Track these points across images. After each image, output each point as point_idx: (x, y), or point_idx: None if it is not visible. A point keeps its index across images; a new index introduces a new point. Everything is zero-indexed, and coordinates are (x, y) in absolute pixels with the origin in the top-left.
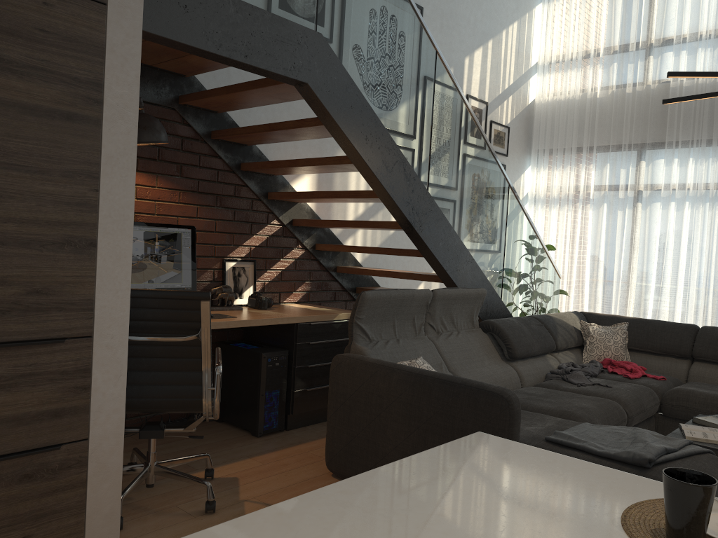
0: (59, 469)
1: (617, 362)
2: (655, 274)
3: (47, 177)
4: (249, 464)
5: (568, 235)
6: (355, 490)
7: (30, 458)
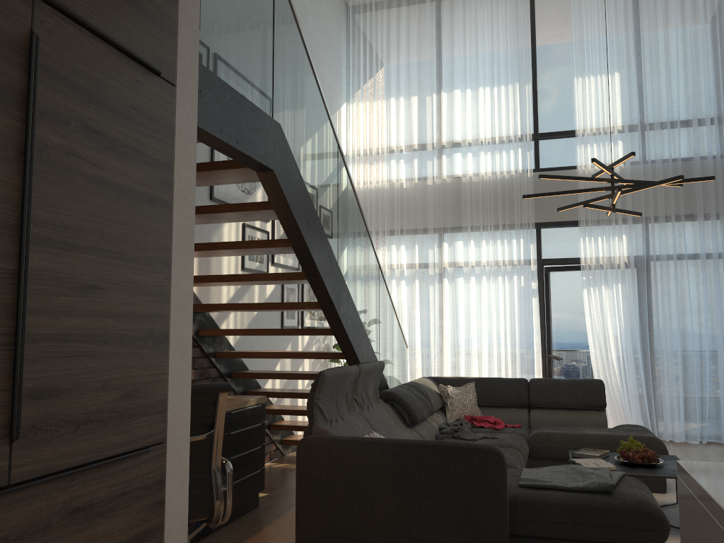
0: None
1: (479, 417)
2: (465, 339)
3: (136, 265)
4: None
5: None
6: None
7: None
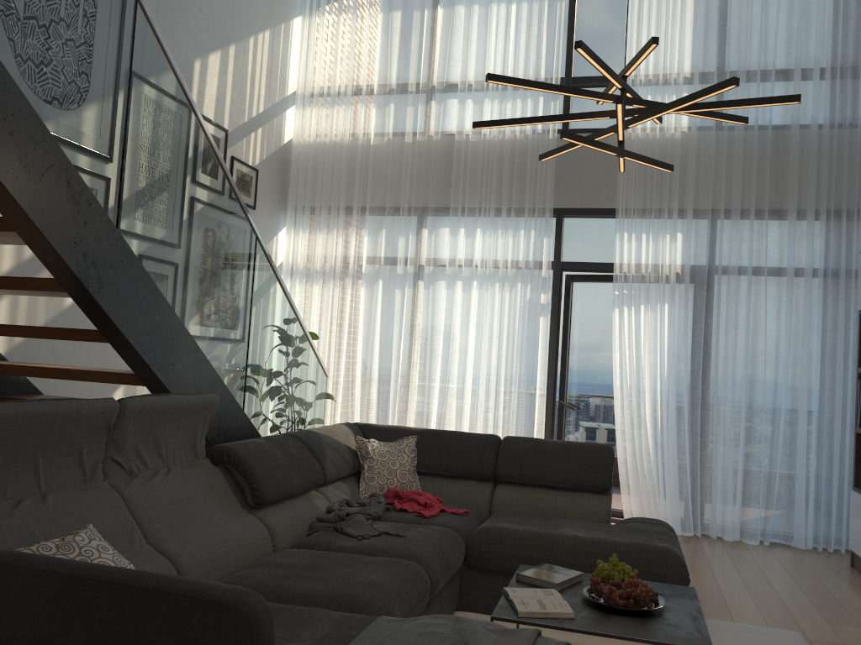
0: None
1: (406, 494)
2: (441, 370)
3: None
4: None
5: (335, 320)
6: None
7: None
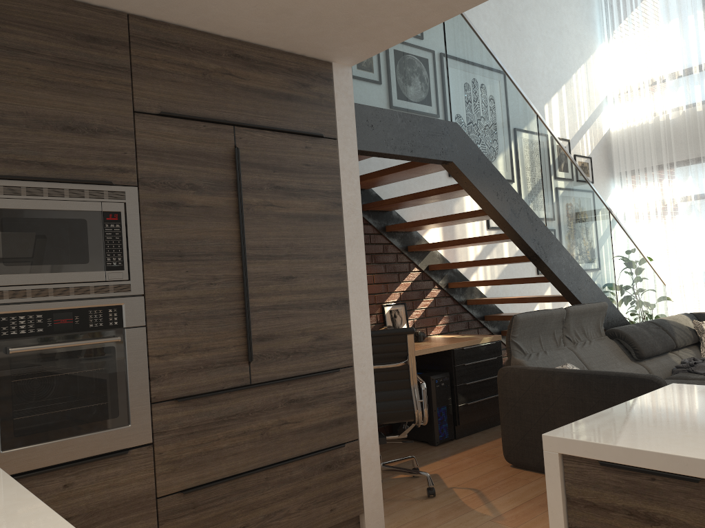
0: (345, 461)
1: None
2: None
3: (318, 260)
4: (440, 464)
5: (662, 246)
6: (625, 408)
7: (329, 453)
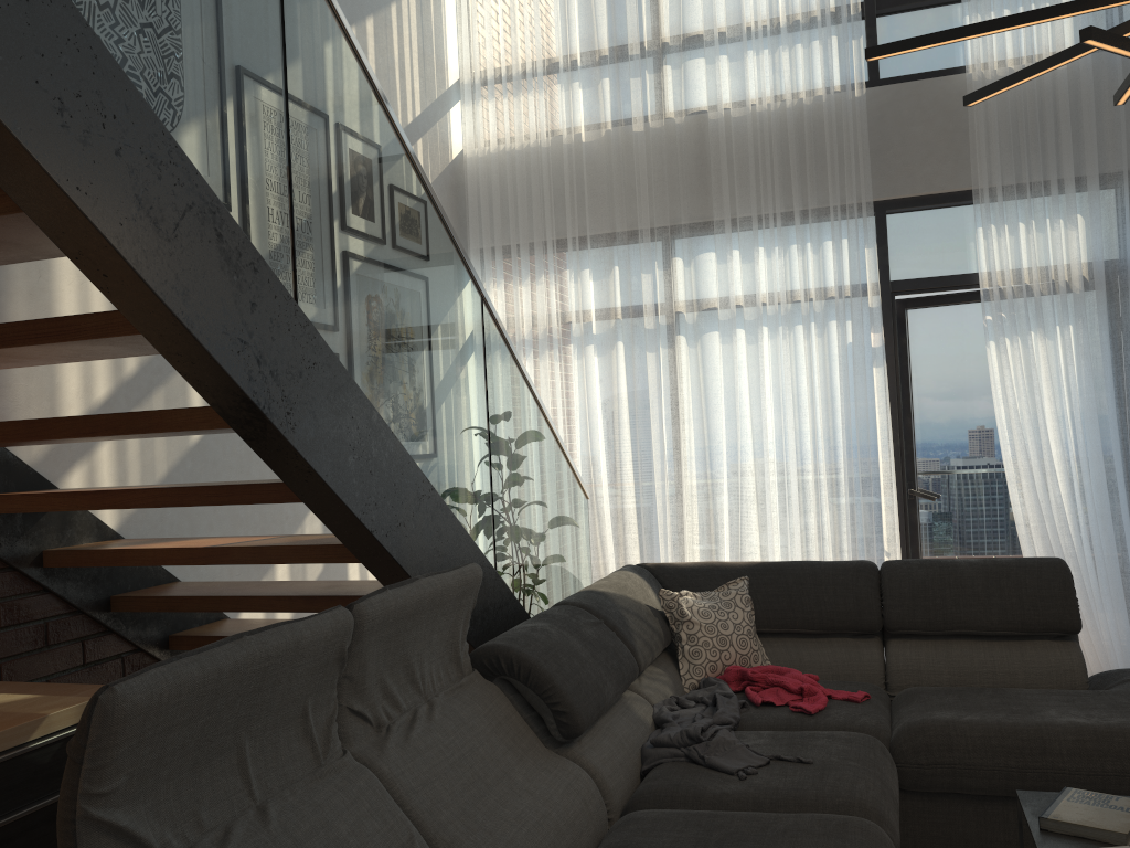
0: None
1: (761, 674)
2: (729, 464)
3: None
4: None
5: (561, 409)
6: None
7: None
